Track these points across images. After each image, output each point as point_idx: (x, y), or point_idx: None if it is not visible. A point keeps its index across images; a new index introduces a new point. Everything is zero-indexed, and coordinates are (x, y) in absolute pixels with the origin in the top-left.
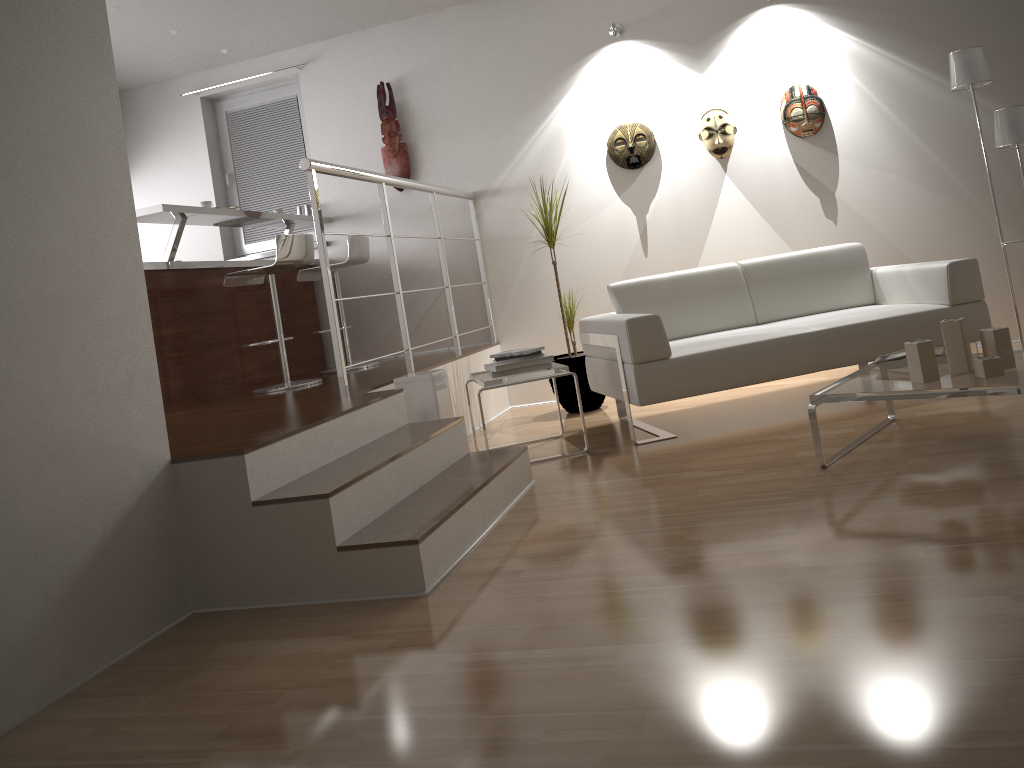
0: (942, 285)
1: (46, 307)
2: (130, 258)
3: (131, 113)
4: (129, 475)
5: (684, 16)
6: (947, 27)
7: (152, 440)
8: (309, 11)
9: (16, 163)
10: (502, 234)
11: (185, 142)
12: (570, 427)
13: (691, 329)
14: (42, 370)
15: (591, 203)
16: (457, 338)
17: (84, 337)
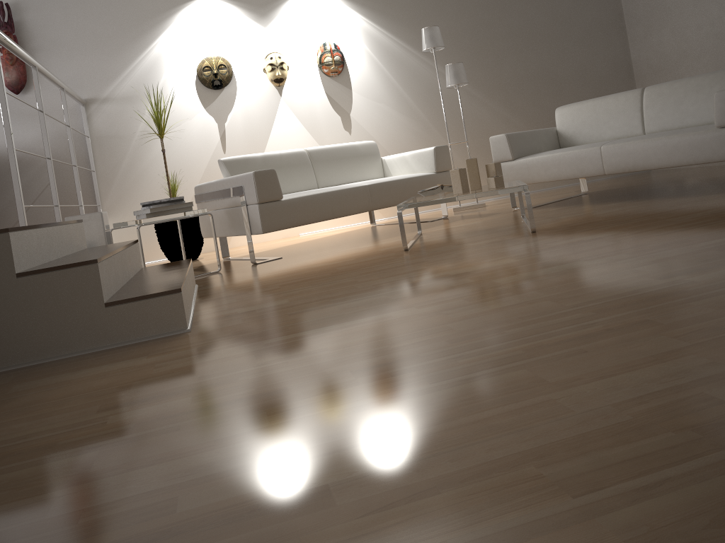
0: (431, 160)
1: None
2: None
3: None
4: None
5: None
6: (413, 17)
7: None
8: None
9: None
10: (110, 133)
11: None
12: None
13: None
14: None
15: (183, 112)
16: (83, 207)
17: None
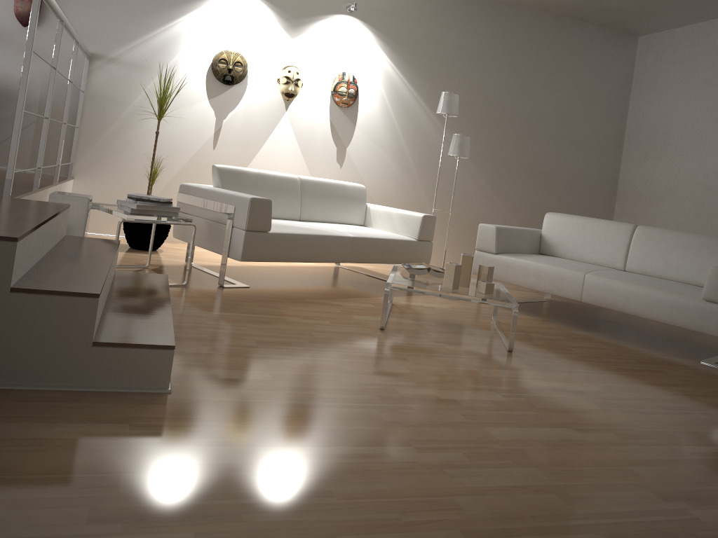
0: (416, 227)
1: None
2: None
3: None
4: None
5: None
6: (435, 74)
7: None
8: None
9: None
10: (106, 94)
11: None
12: (146, 261)
13: None
14: None
15: (186, 97)
16: (60, 167)
17: None
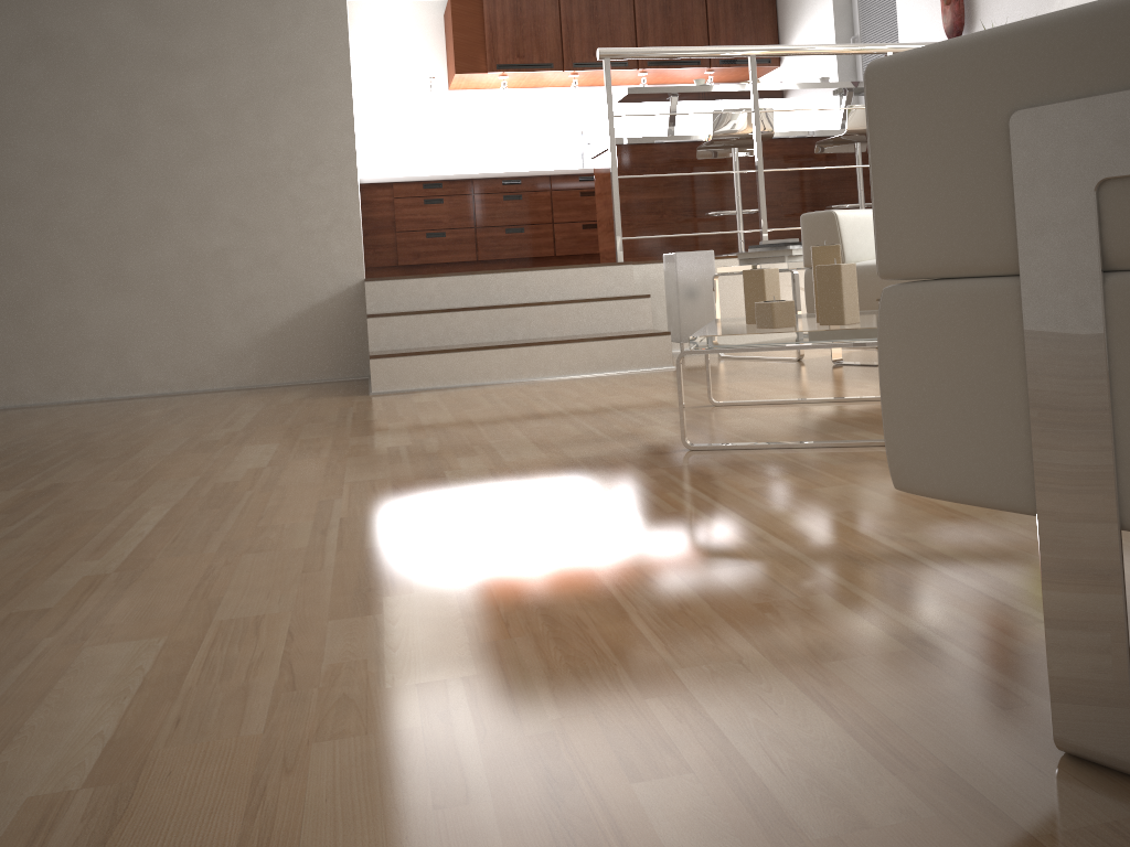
0: None
1: (268, 178)
2: (344, 147)
3: None
4: (324, 282)
5: None
6: None
7: (348, 265)
8: None
9: (255, 94)
10: None
11: (820, 8)
12: None
13: None
14: (261, 213)
15: None
16: None
17: (296, 196)
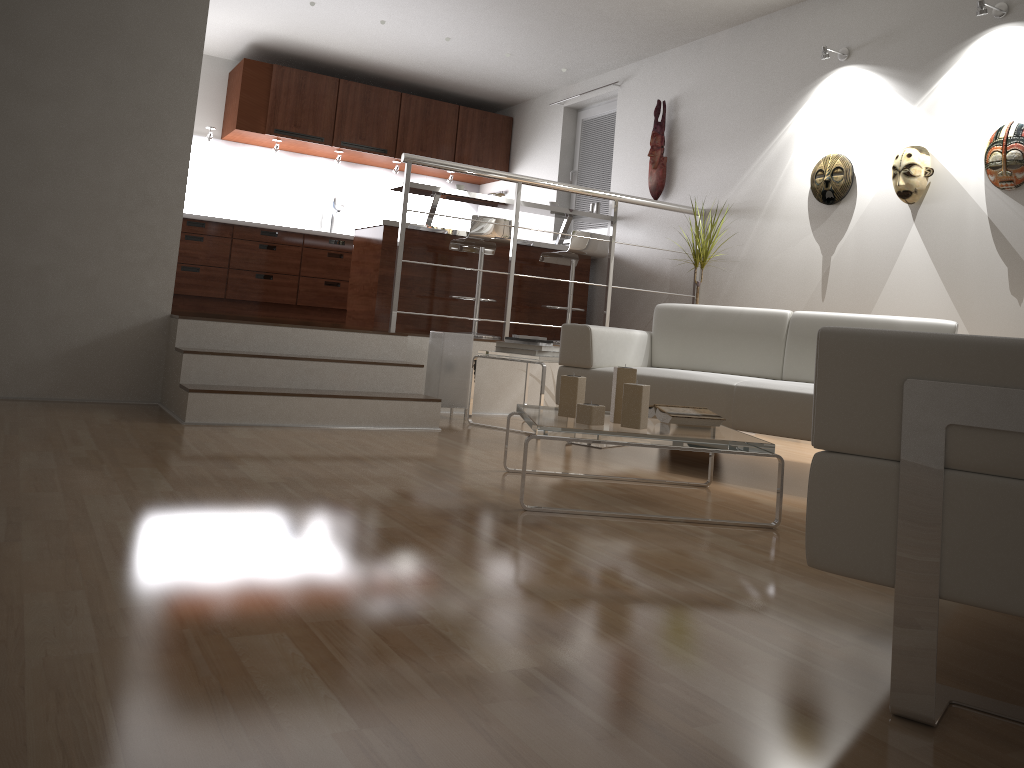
0: None
1: (98, 209)
2: (175, 194)
3: (529, 117)
4: (132, 312)
5: (908, 38)
6: None
7: (158, 299)
8: (592, 37)
9: (101, 133)
10: (717, 253)
11: (550, 142)
12: None
13: (709, 365)
14: (85, 240)
15: (788, 235)
16: None
17: (122, 230)
